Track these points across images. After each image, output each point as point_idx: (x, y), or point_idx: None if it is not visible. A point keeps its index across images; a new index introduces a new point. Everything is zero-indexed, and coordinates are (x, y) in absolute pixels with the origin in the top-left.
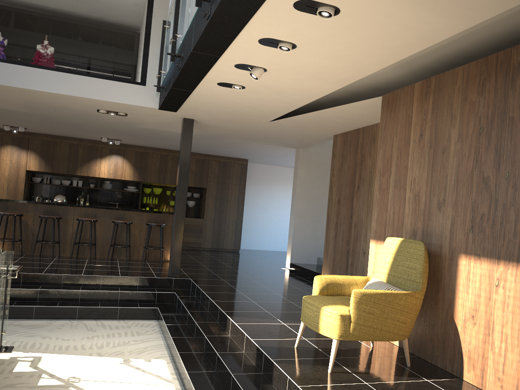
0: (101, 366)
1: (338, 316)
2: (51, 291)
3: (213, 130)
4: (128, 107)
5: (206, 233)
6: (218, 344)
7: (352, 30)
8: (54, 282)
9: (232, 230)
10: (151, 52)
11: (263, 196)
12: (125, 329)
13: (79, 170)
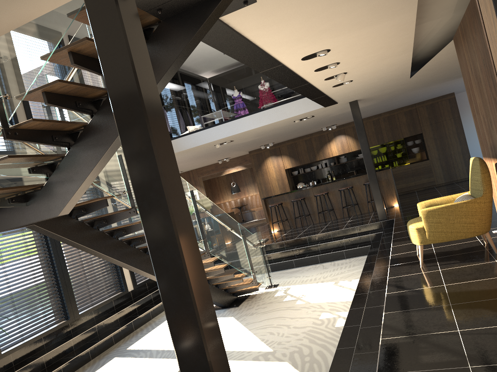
0: (320, 287)
1: (415, 229)
2: (301, 248)
3: (382, 96)
4: (307, 113)
5: (435, 171)
6: (379, 262)
7: (352, 46)
8: (303, 242)
9: (461, 161)
10: None
11: None
12: (346, 264)
13: (318, 156)
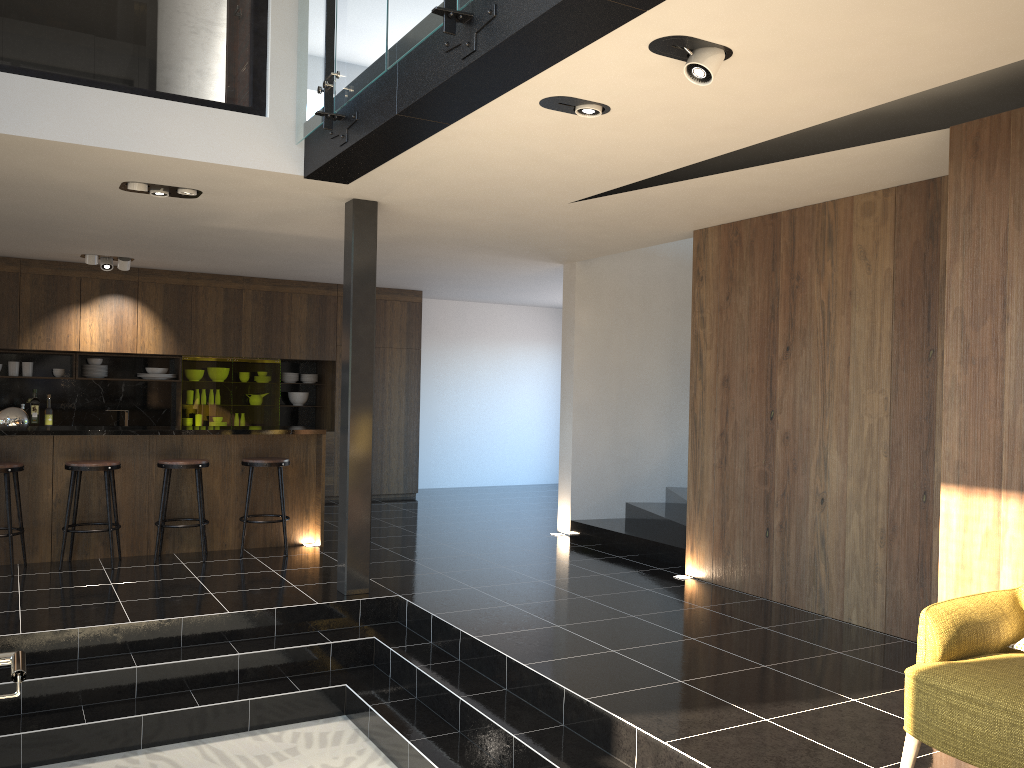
0: None
1: None
2: (56, 680)
3: (403, 227)
4: (218, 174)
5: None
6: None
7: None
8: (56, 651)
9: (399, 452)
10: (275, 28)
11: (451, 370)
12: (288, 762)
13: (28, 337)
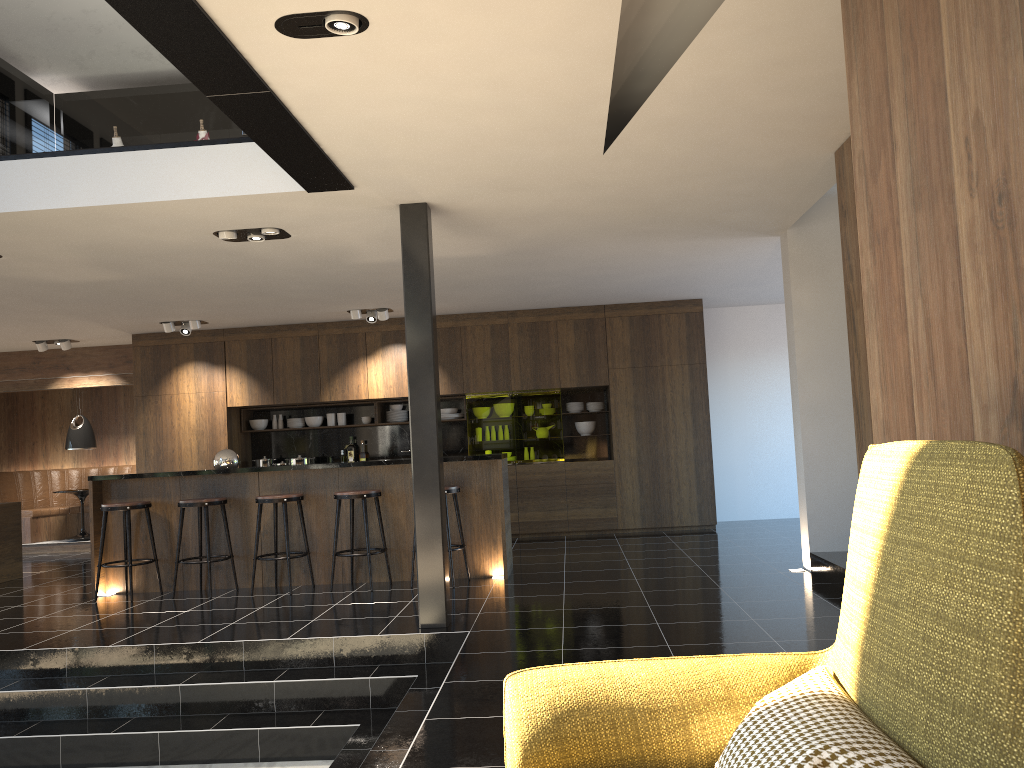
0: None
1: None
2: (113, 691)
3: (515, 227)
4: (249, 206)
5: (624, 493)
6: None
7: None
8: (137, 664)
9: (690, 479)
10: None
11: (765, 383)
12: None
13: (327, 390)
